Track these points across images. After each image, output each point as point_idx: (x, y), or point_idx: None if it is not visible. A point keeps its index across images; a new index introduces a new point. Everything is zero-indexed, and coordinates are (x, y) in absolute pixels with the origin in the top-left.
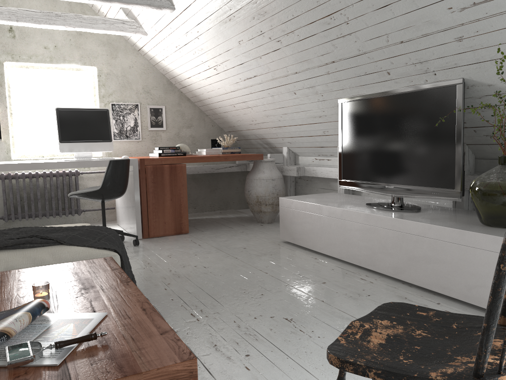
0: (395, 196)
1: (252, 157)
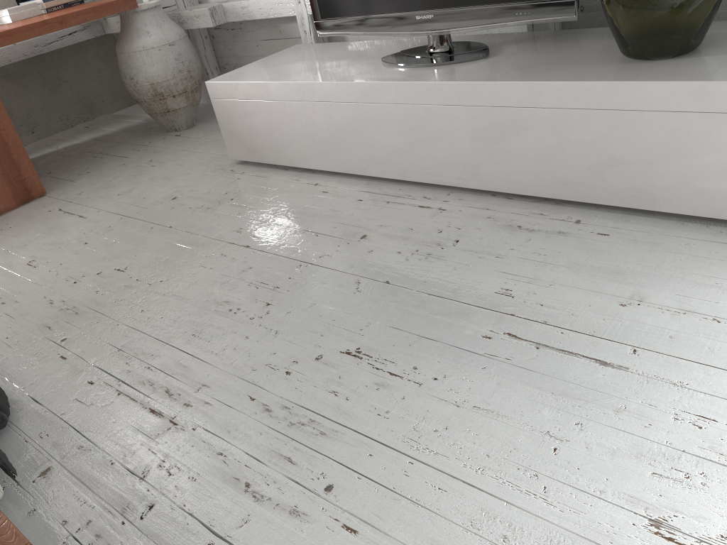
0: (438, 34)
1: (116, 6)
